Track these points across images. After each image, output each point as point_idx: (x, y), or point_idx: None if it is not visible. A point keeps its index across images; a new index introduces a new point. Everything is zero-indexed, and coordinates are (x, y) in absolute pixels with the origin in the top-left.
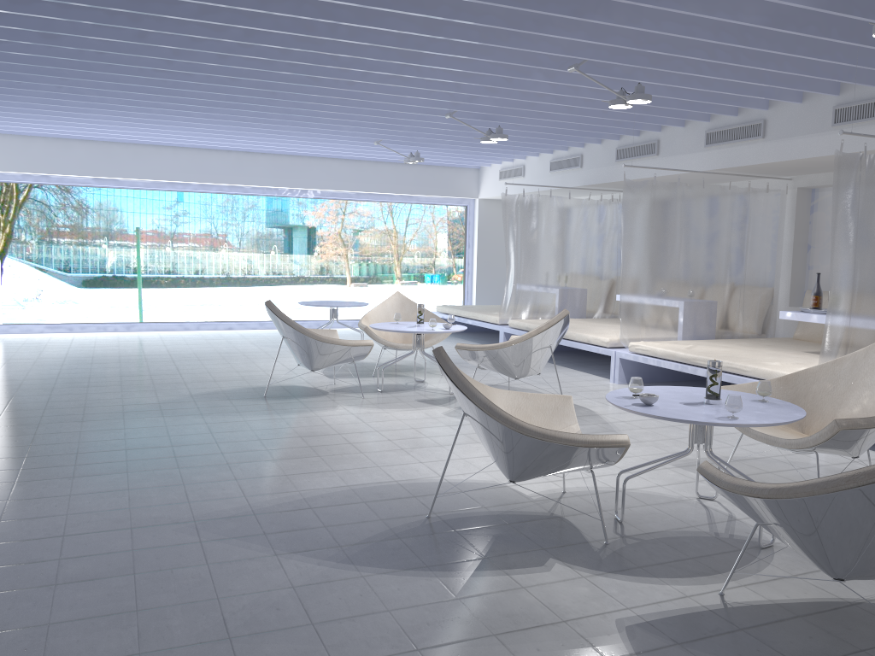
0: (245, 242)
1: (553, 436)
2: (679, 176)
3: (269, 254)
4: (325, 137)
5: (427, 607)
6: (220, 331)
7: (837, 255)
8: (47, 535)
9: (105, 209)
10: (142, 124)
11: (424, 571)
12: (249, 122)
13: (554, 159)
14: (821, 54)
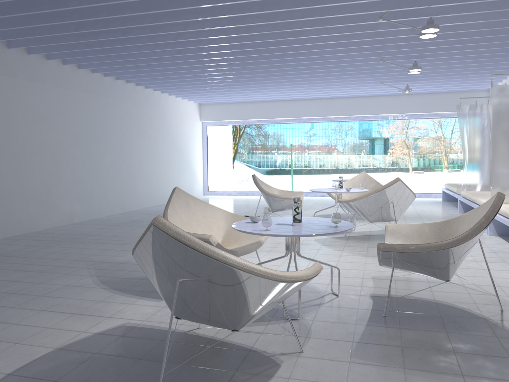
0: (346, 148)
1: None
2: None
3: (360, 155)
4: (351, 84)
5: (82, 301)
6: (315, 197)
7: None
8: (52, 258)
9: (276, 135)
10: (261, 90)
11: (117, 290)
12: (297, 82)
13: None
14: None
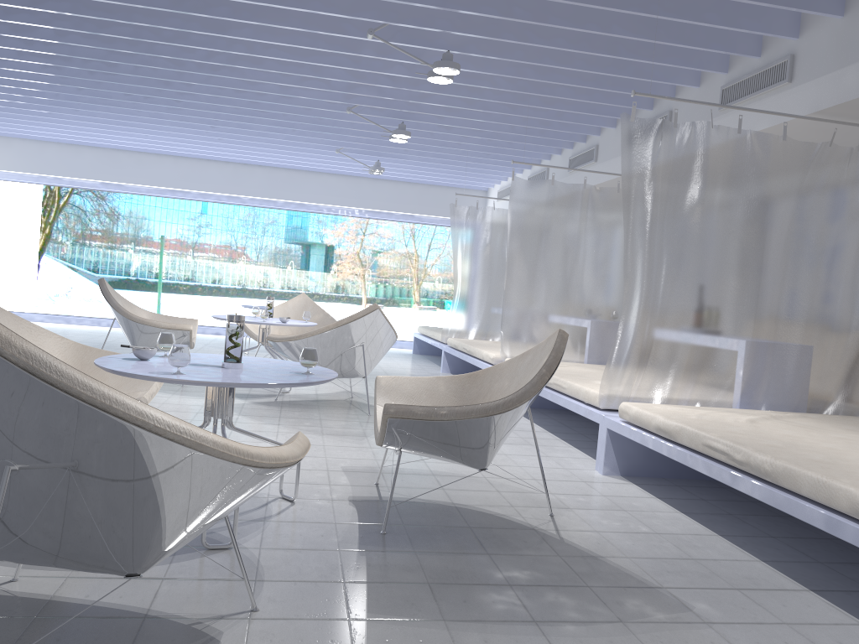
0: (263, 255)
1: None
2: (586, 177)
3: (286, 269)
4: (288, 144)
5: None
6: (203, 335)
7: (633, 244)
8: None
9: (134, 217)
10: (117, 127)
11: None
12: (192, 122)
13: (531, 175)
14: (627, 4)
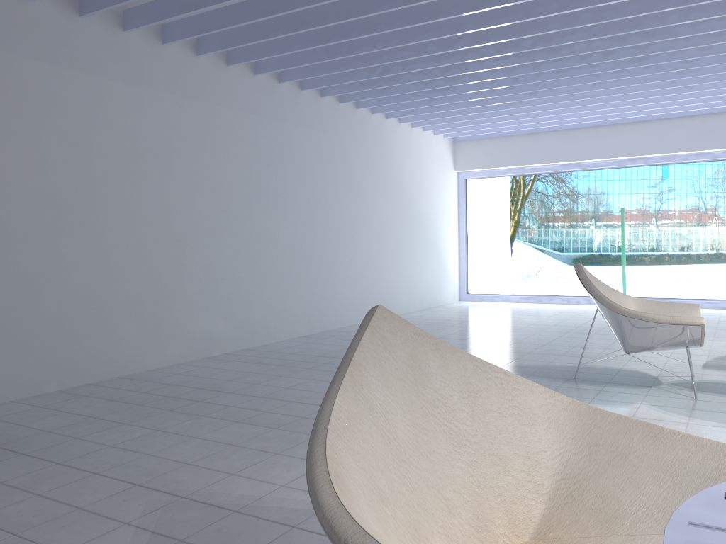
0: None
1: (343, 542)
2: None
3: None
4: None
5: None
6: None
7: None
8: (91, 469)
9: (593, 193)
10: (573, 103)
11: None
12: (658, 72)
13: None
14: None
